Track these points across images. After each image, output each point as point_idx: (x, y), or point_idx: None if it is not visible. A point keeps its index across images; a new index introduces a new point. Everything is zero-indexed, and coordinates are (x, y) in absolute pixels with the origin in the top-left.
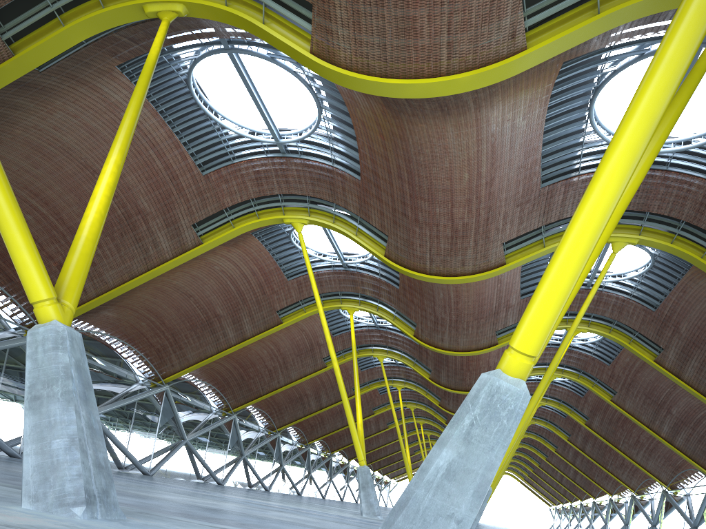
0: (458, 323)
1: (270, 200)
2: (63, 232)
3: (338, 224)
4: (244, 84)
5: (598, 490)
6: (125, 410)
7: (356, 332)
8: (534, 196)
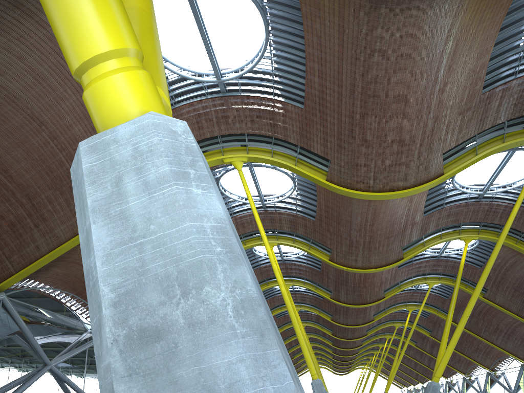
0: (371, 243)
1: (208, 144)
2: (13, 190)
3: (276, 158)
4: (192, 13)
5: (449, 371)
6: (80, 357)
7: (265, 267)
8: (475, 103)
